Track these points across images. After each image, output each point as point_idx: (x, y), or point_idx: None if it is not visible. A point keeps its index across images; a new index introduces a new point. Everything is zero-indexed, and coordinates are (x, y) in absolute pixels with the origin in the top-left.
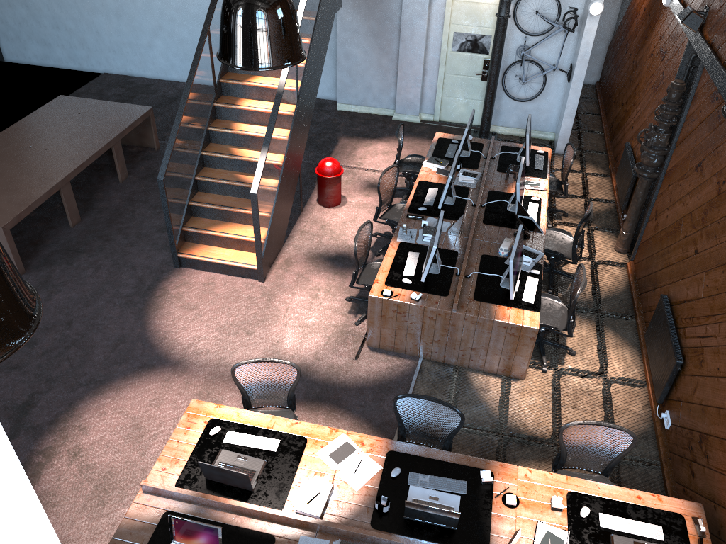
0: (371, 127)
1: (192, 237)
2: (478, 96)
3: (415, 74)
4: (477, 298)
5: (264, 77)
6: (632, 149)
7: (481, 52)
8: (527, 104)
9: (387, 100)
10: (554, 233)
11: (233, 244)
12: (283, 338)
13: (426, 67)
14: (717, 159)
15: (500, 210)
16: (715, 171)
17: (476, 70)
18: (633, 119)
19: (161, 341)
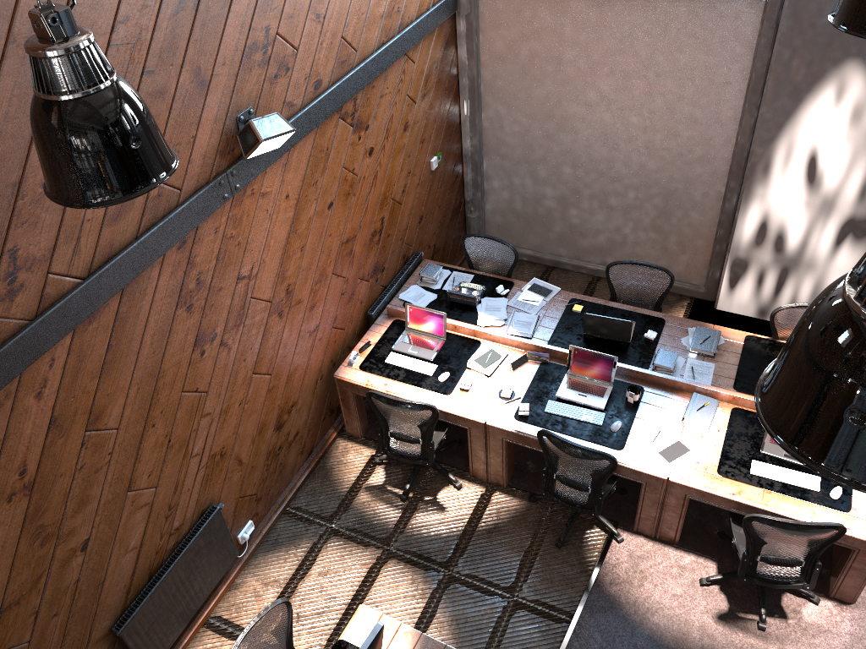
0: None
1: None
2: None
3: None
4: None
5: None
6: None
7: None
8: None
9: None
10: None
11: None
12: None
13: None
14: None
15: None
16: None
17: None
18: None
19: None
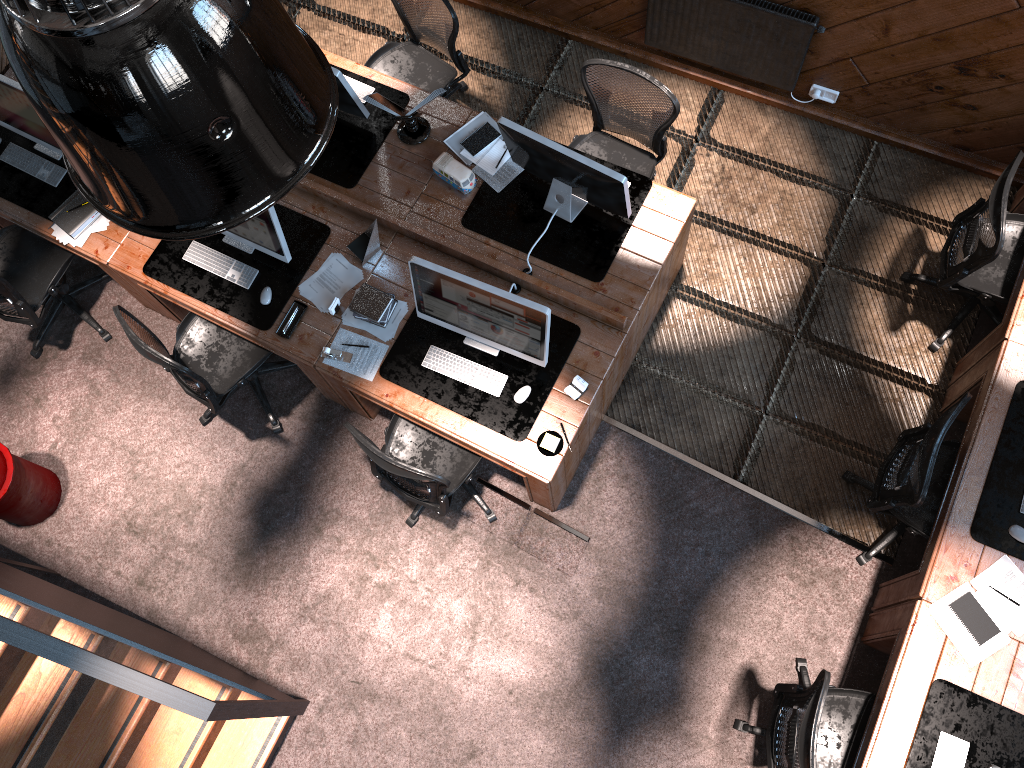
0: None
1: None
2: None
3: None
4: (598, 275)
5: None
6: None
7: None
8: None
9: None
10: (375, 69)
11: None
12: (504, 677)
13: None
14: None
15: None
16: None
17: None
18: None
19: None
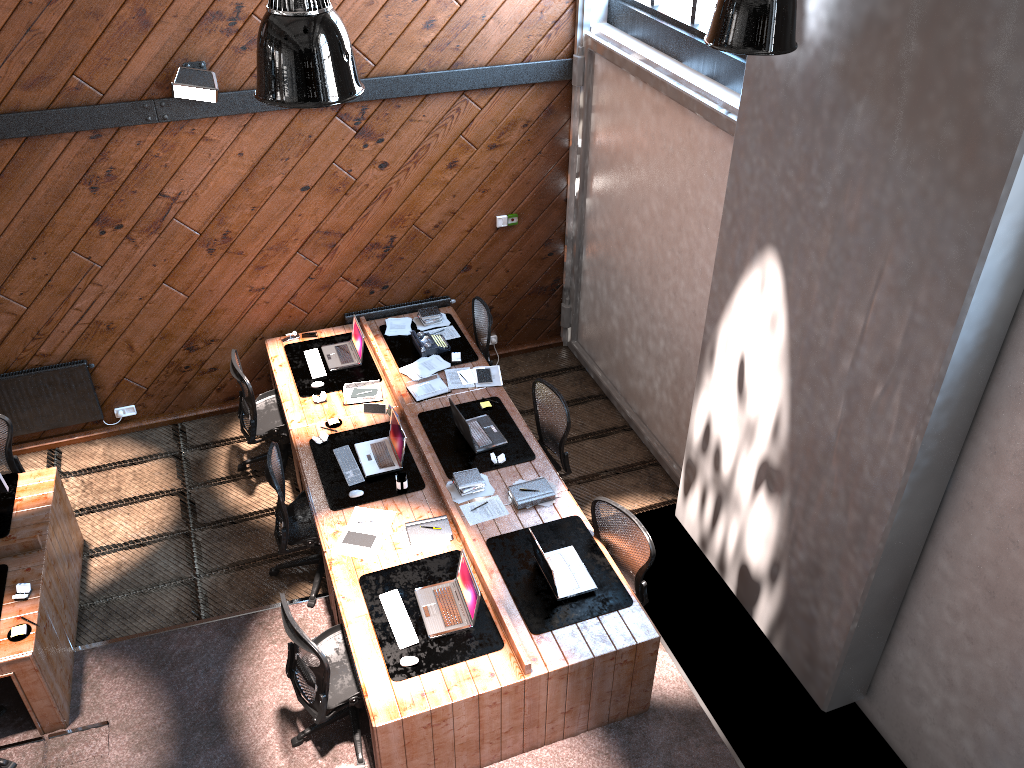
0: None
1: None
2: None
3: None
4: (4, 532)
5: None
6: None
7: None
8: None
9: None
10: None
11: None
12: None
13: None
14: None
15: None
16: None
17: None
18: None
19: None
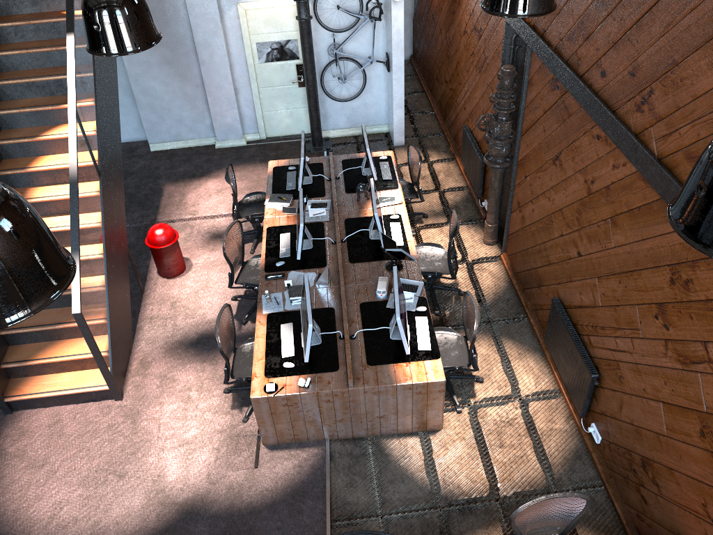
0: (195, 163)
1: (17, 372)
2: (300, 104)
3: (227, 95)
4: (371, 362)
5: (51, 156)
6: (470, 131)
7: (291, 58)
8: (352, 102)
9: (204, 129)
10: (424, 248)
11: (71, 365)
12: (165, 469)
13: (237, 86)
14: (577, 154)
15: (363, 241)
16: (578, 167)
17: (291, 77)
18: (463, 99)
19: (12, 525)
